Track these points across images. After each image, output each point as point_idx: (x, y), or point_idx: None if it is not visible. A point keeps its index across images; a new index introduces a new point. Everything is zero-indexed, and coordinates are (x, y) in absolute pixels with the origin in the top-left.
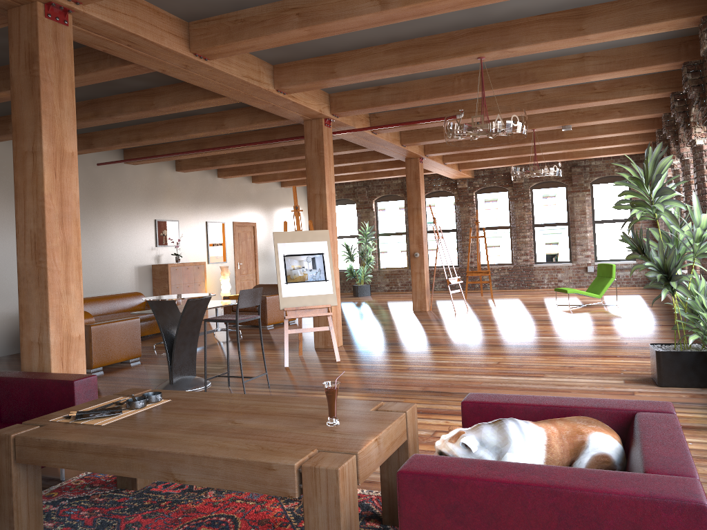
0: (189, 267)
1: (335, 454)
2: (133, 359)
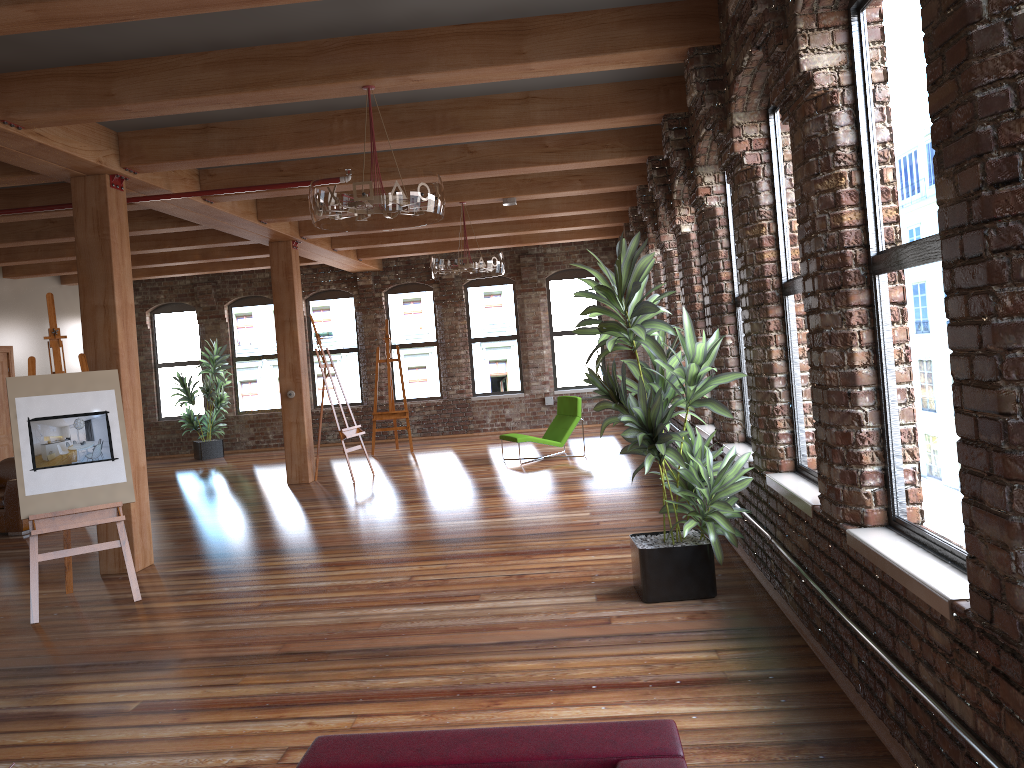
0: None
1: None
2: None
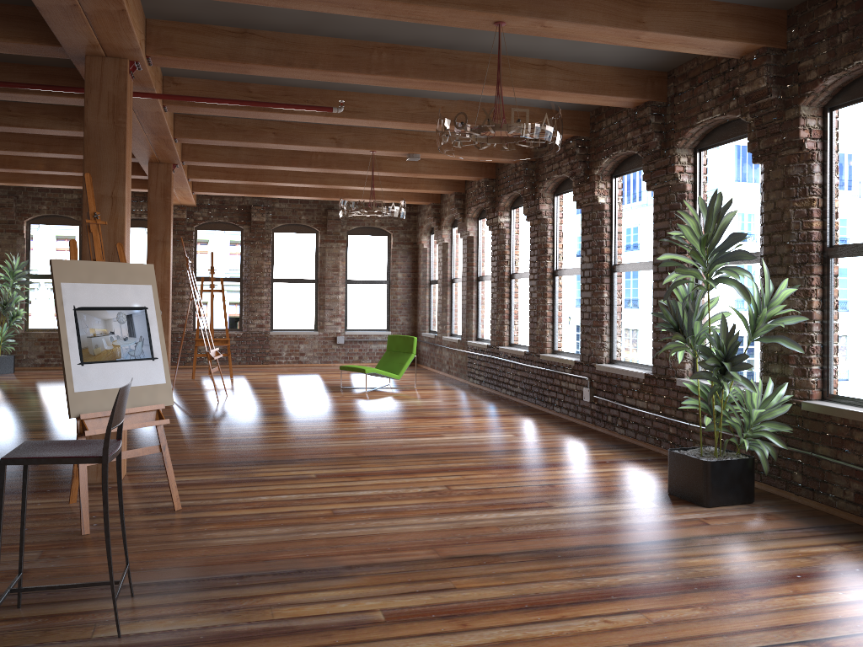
0: None
1: None
2: None
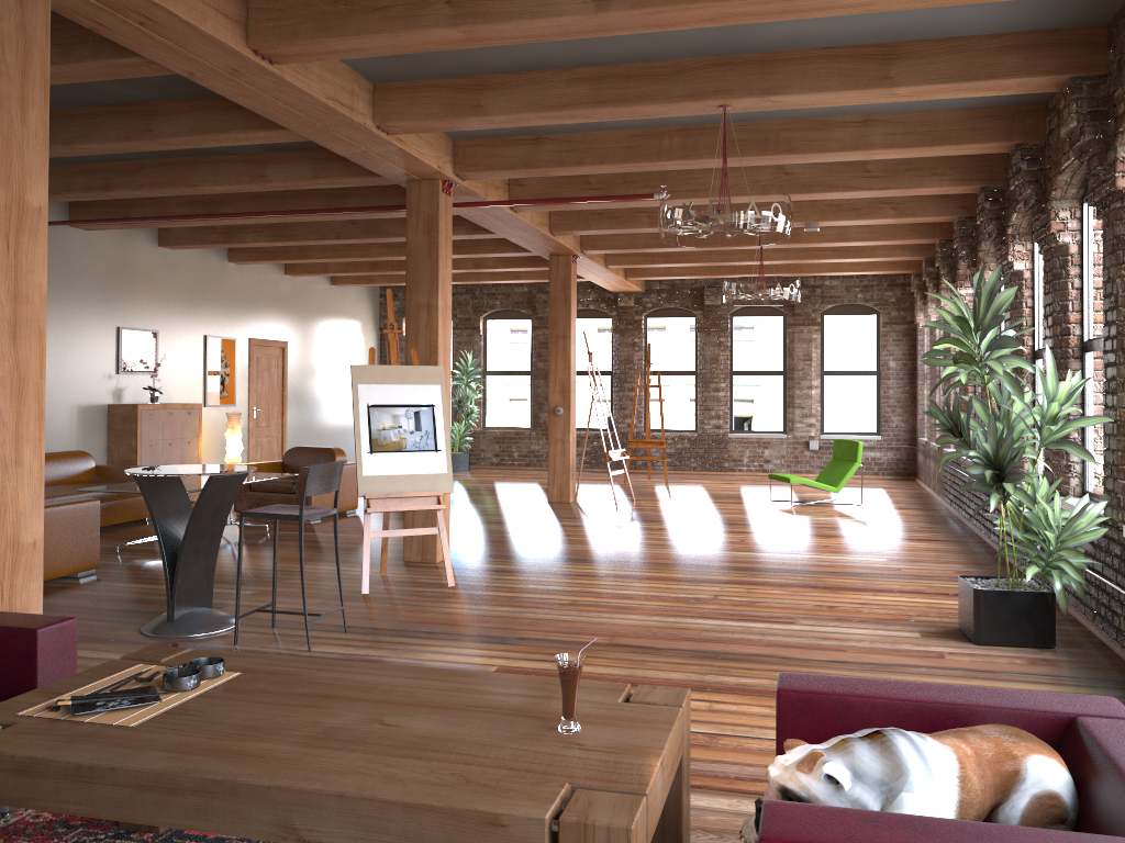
0: (174, 411)
1: (608, 795)
2: (85, 572)
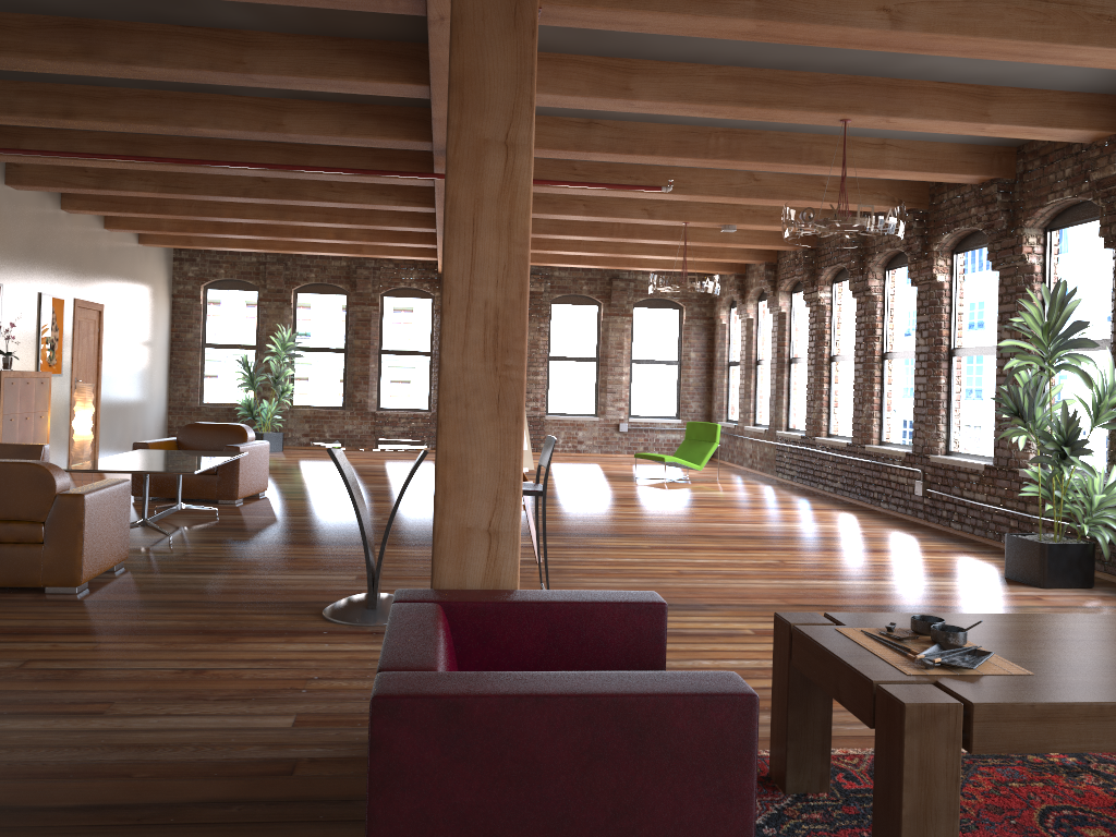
0: (30, 380)
1: None
2: (118, 565)
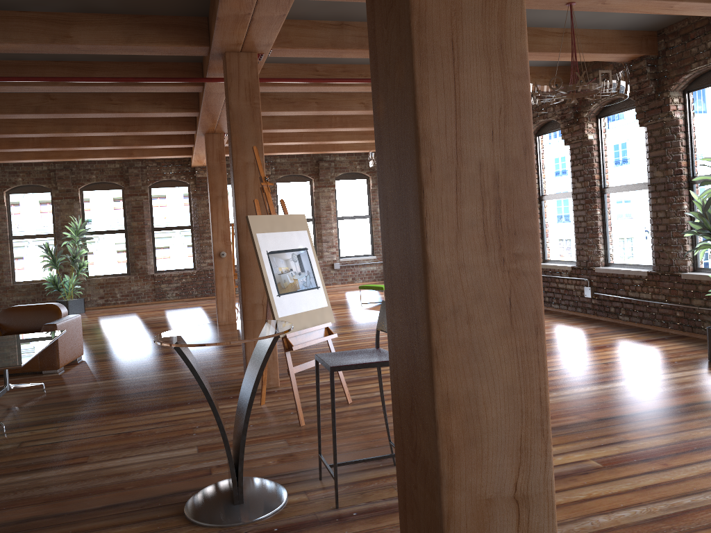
0: None
1: None
2: None
